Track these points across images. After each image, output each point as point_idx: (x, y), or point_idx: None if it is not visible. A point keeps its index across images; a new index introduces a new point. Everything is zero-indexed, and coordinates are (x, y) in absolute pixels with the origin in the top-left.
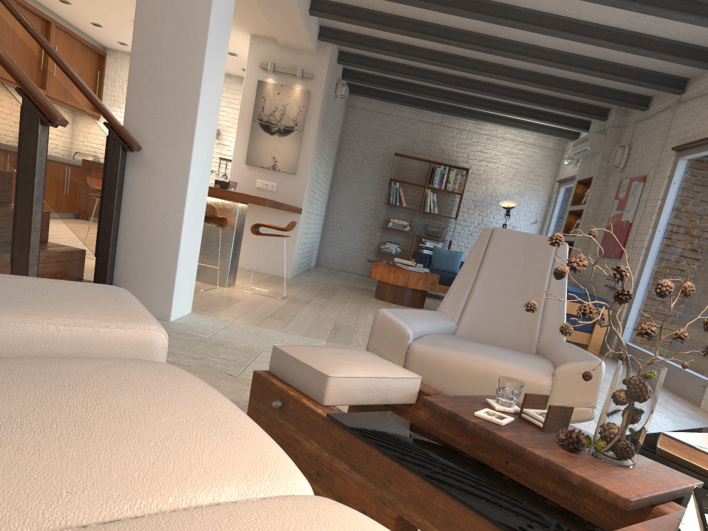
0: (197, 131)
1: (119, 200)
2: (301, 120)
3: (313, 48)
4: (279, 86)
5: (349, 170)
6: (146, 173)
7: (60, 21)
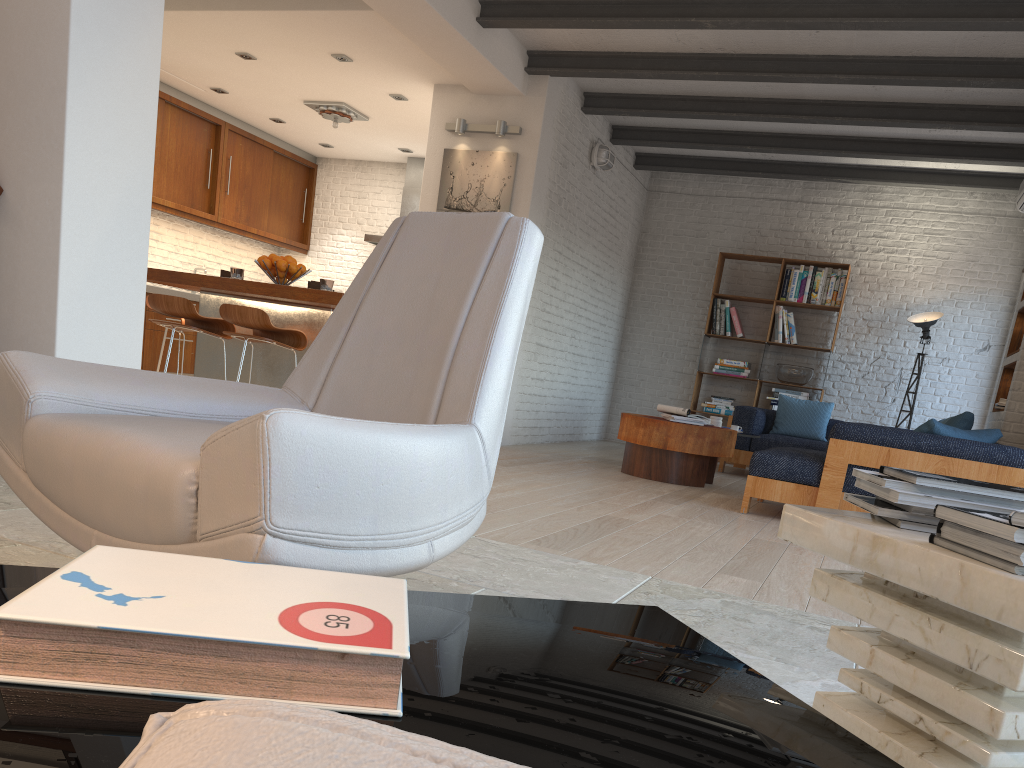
0: (71, 151)
1: None
2: (506, 199)
3: (513, 84)
4: (474, 152)
5: (654, 289)
6: (11, 228)
7: (238, 123)
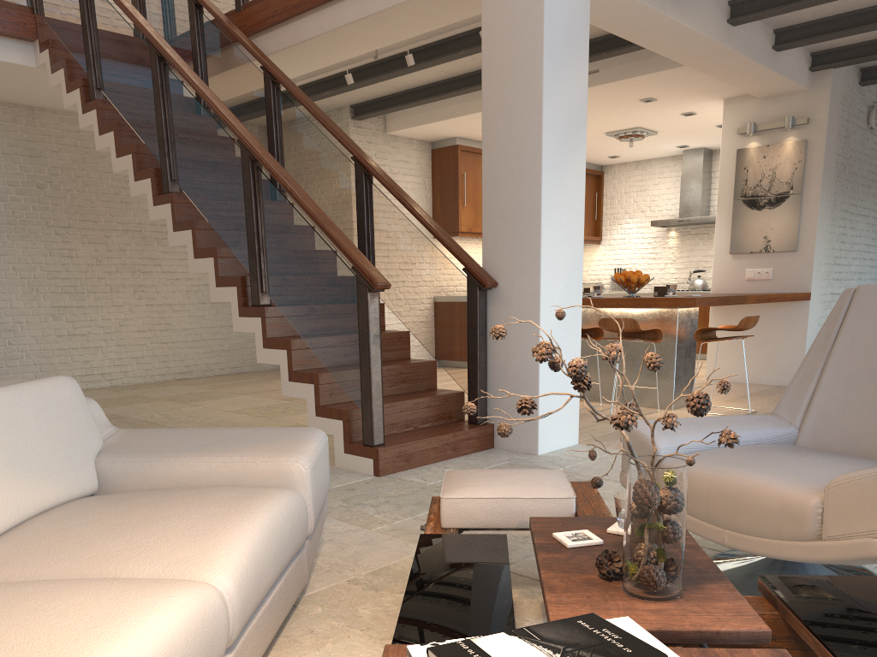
0: (544, 253)
1: (482, 338)
2: (798, 180)
3: (801, 85)
4: (764, 147)
5: None
6: (504, 307)
7: None
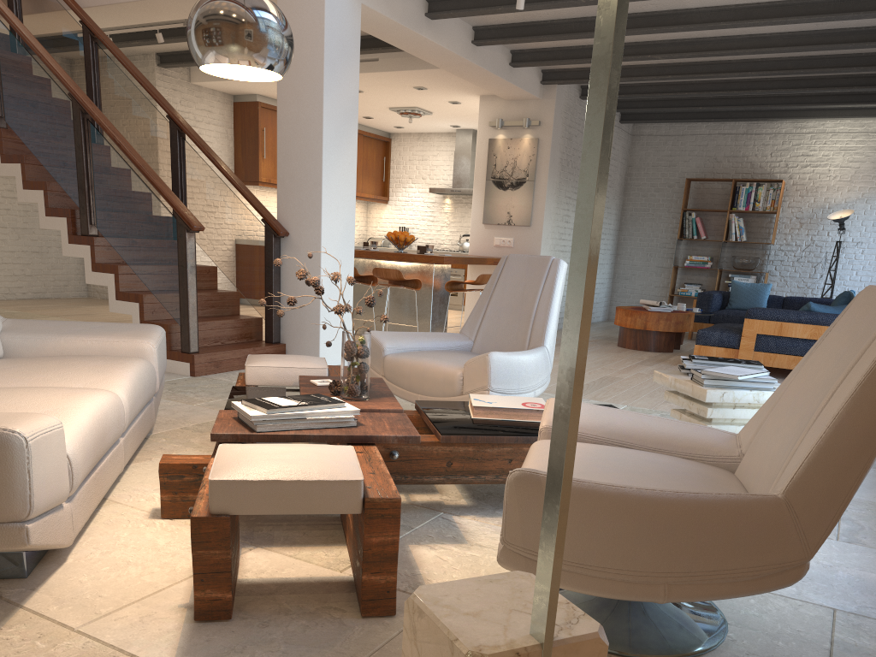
0: (324, 213)
1: (277, 276)
2: (532, 170)
3: (533, 95)
4: (508, 140)
5: (639, 208)
6: (293, 252)
7: None
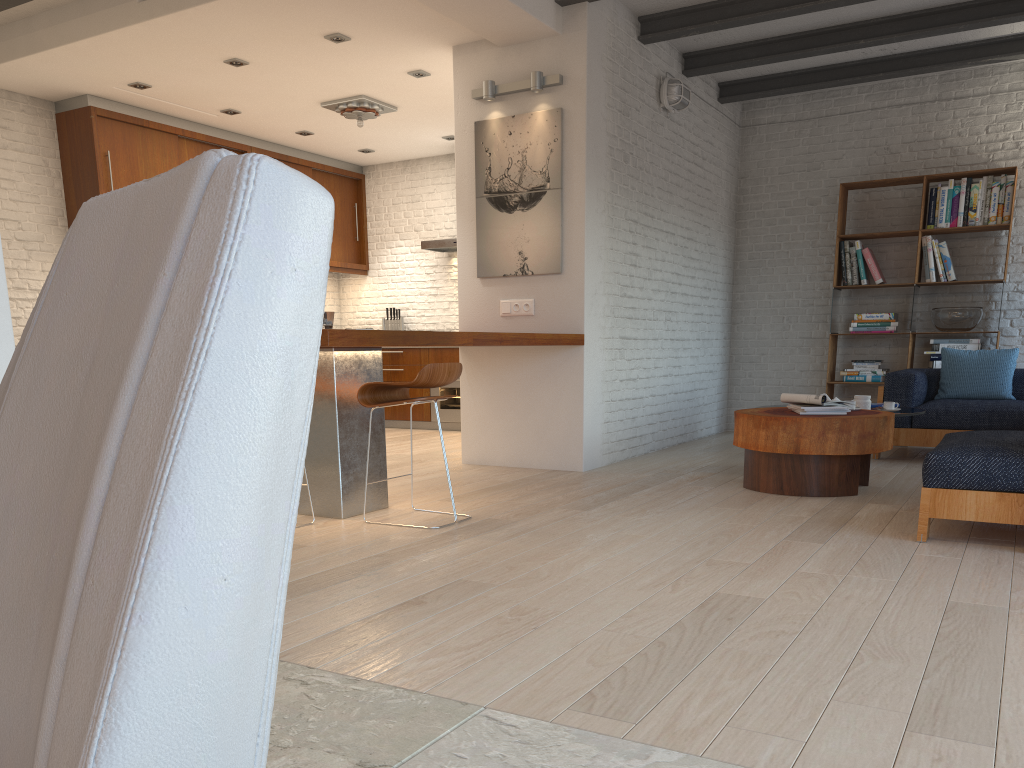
0: None
1: None
2: (555, 168)
3: (543, 22)
4: (509, 119)
5: (763, 244)
6: None
7: (266, 146)
